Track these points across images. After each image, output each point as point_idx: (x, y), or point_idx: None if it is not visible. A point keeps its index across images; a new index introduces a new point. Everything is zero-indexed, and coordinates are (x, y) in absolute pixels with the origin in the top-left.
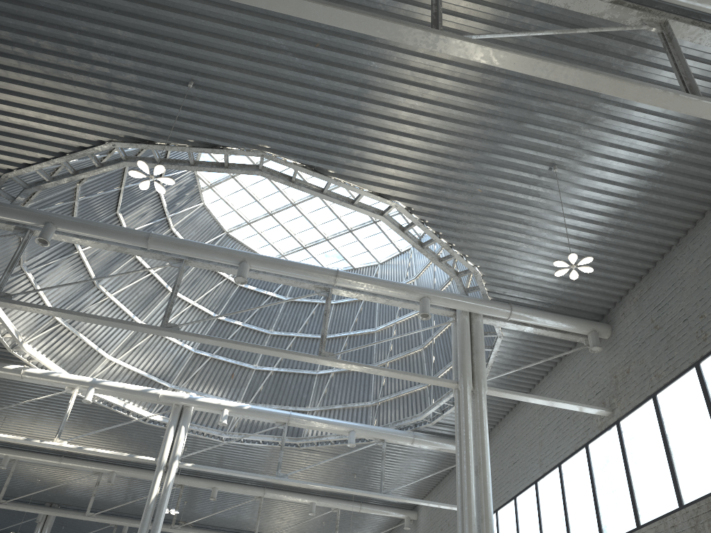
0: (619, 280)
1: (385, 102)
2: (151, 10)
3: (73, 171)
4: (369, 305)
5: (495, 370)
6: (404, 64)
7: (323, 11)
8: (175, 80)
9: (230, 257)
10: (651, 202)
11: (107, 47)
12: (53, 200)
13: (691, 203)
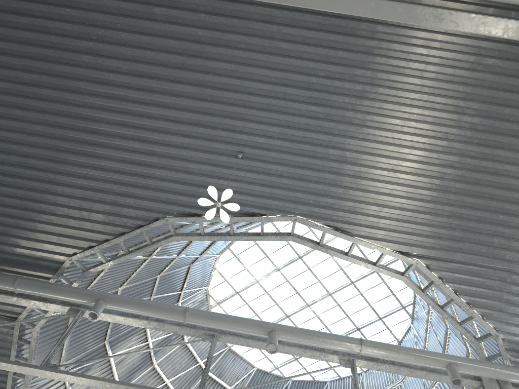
0: None
1: (406, 158)
2: (215, 93)
3: (128, 251)
4: None
5: None
6: (423, 120)
7: (397, 9)
8: (226, 155)
9: (260, 327)
10: None
11: (175, 130)
12: None
13: None
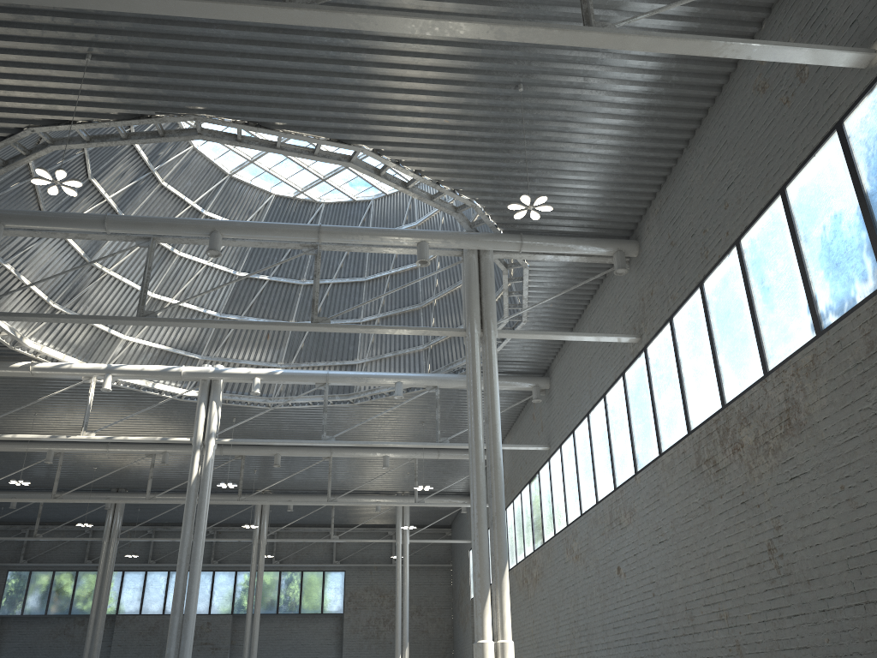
0: (637, 192)
1: (308, 44)
2: None
3: (3, 162)
4: None
5: (533, 301)
6: None
7: (155, 4)
8: (71, 55)
9: (198, 229)
10: (643, 106)
11: None
12: (7, 183)
13: (687, 102)
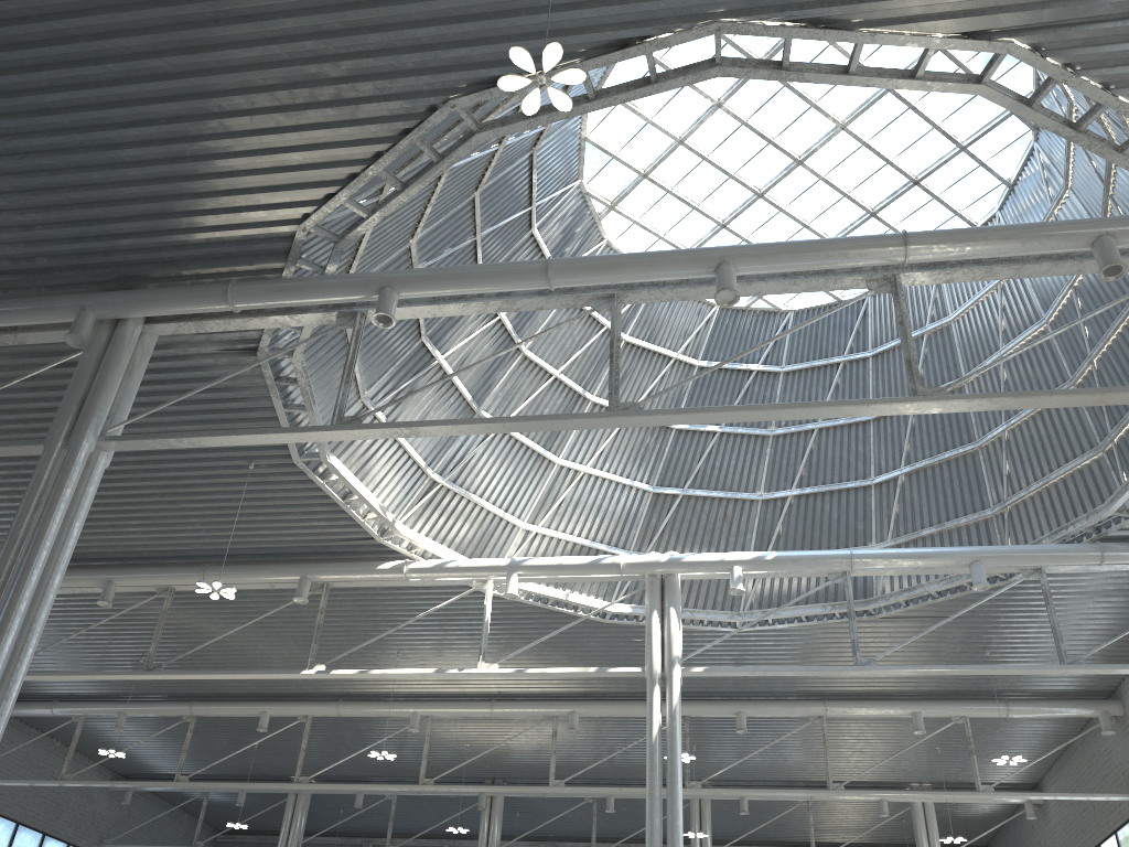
0: None
1: None
2: None
3: (401, 185)
4: (938, 341)
5: None
6: None
7: None
8: None
9: (695, 262)
10: None
11: None
12: None
13: None
